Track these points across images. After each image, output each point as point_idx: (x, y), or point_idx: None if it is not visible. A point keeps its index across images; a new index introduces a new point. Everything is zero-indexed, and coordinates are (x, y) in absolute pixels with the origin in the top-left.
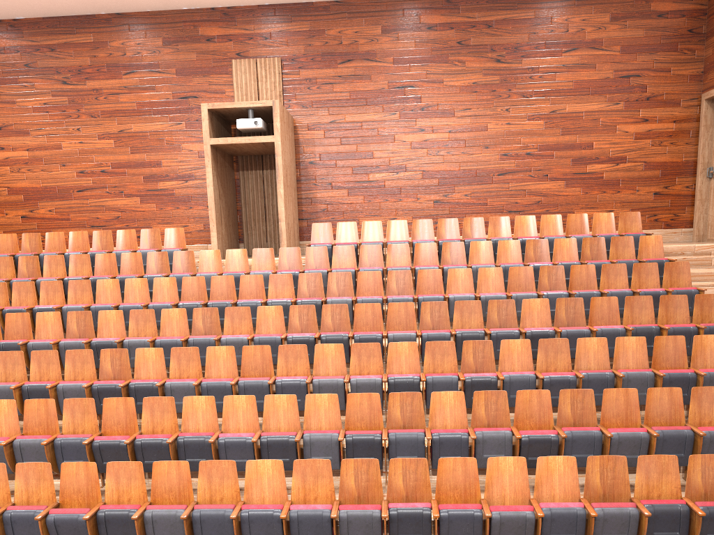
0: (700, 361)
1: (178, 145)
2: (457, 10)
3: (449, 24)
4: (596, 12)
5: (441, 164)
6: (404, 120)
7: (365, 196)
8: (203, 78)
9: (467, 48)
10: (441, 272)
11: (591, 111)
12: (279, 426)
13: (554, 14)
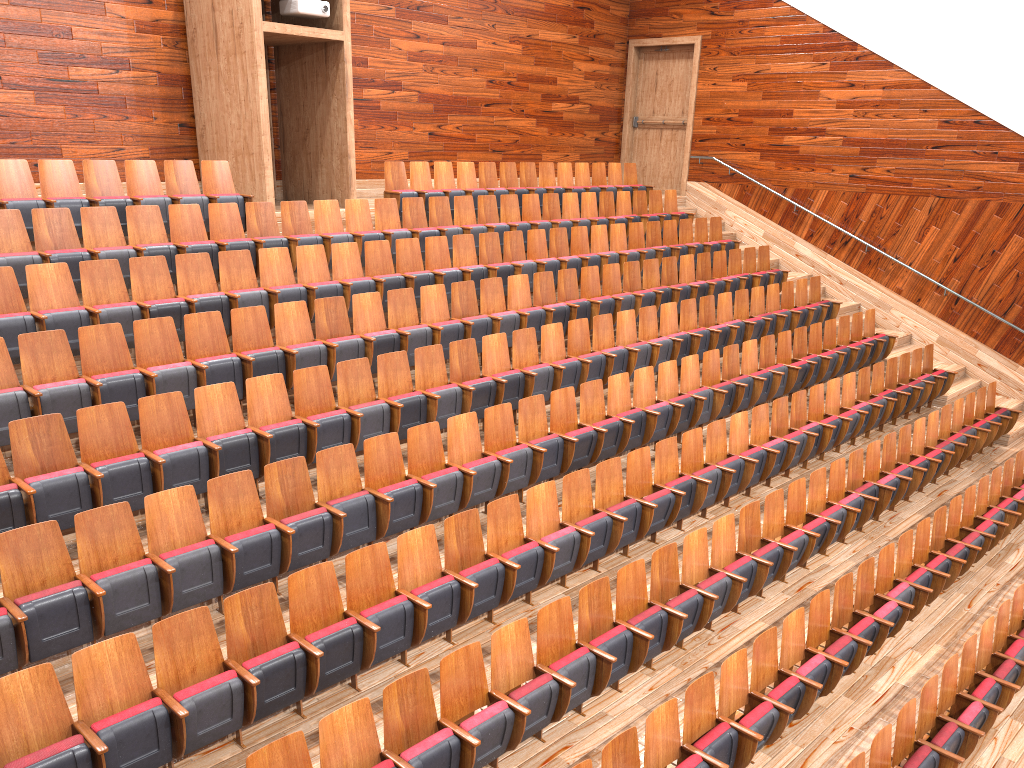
0: (797, 300)
1: (99, 4)
2: None
3: None
4: None
5: (435, 86)
6: (399, 20)
7: (360, 120)
8: None
9: None
10: (586, 229)
11: (557, 41)
12: (665, 393)
13: None
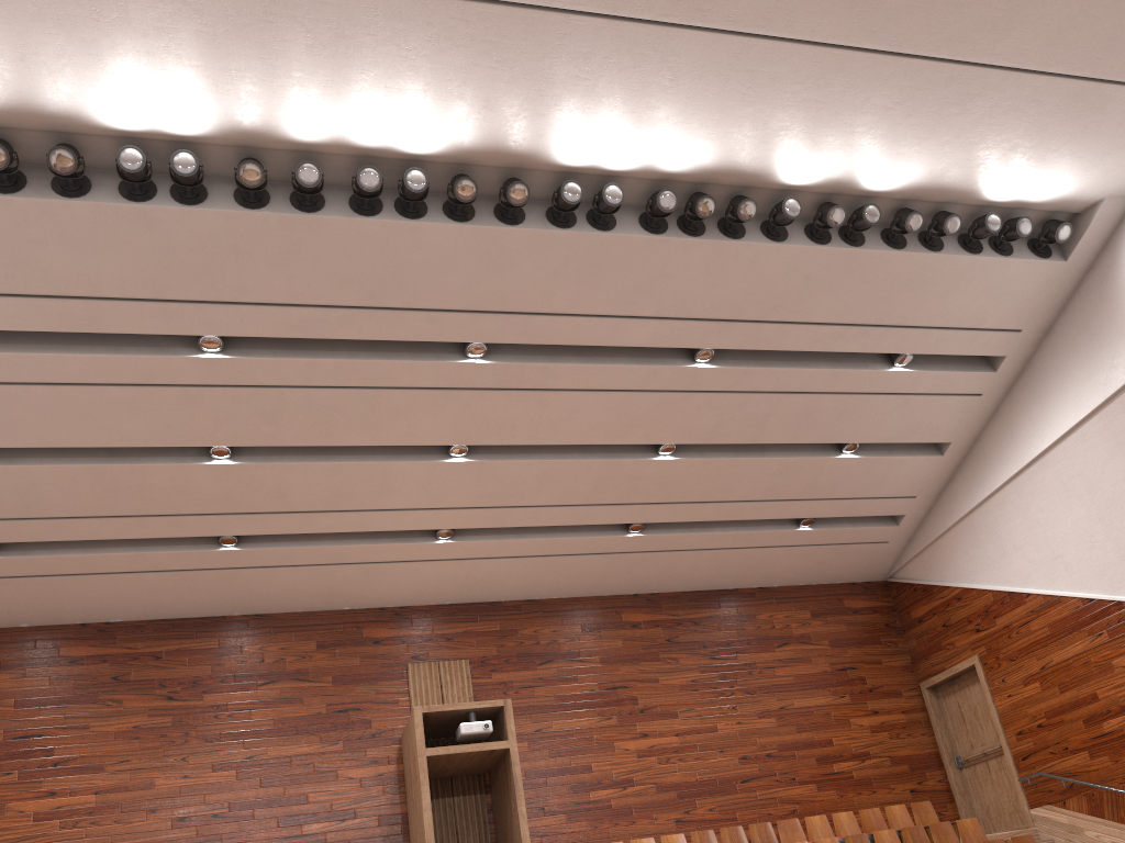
0: None
1: (332, 772)
2: (659, 608)
3: (654, 621)
4: (796, 608)
5: (674, 774)
6: (622, 725)
7: (589, 821)
8: (369, 685)
9: (678, 645)
10: None
11: (820, 704)
12: None
13: (757, 611)
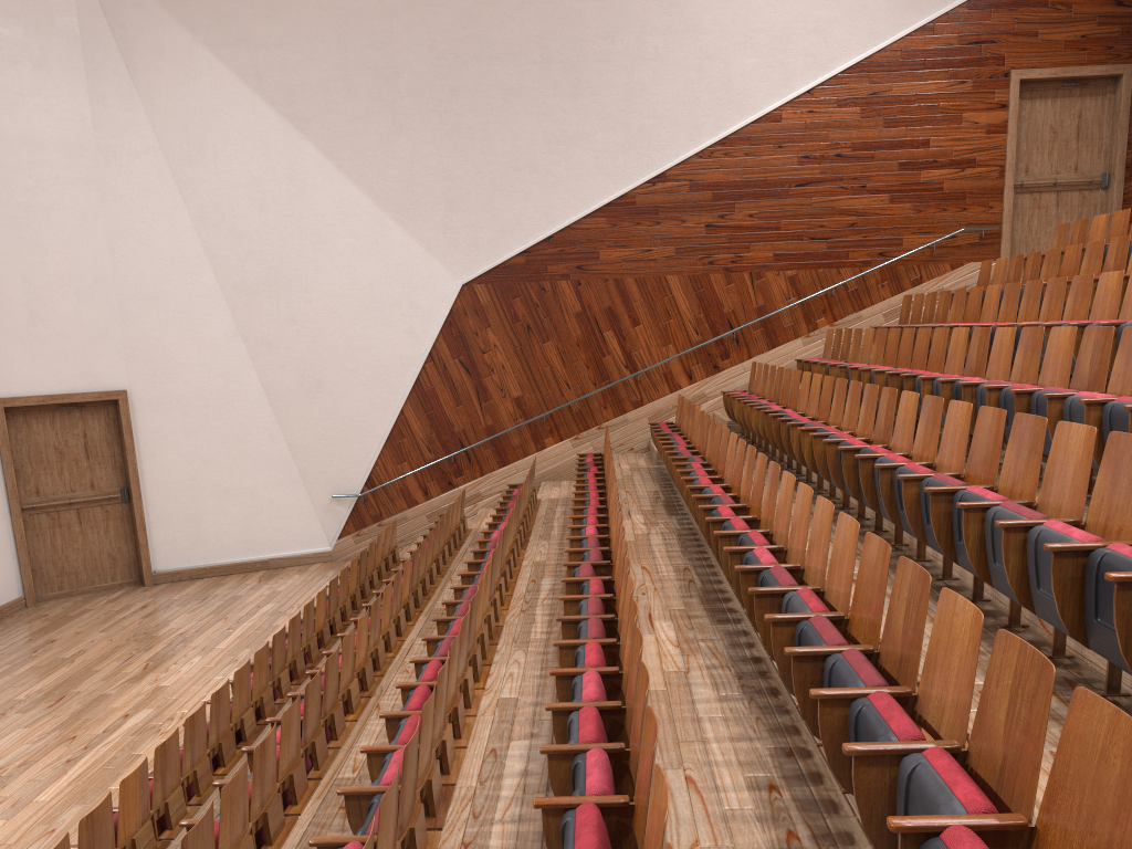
0: None
1: None
2: None
3: None
4: None
5: None
6: None
7: None
8: None
9: None
10: None
11: None
12: (816, 569)
13: None
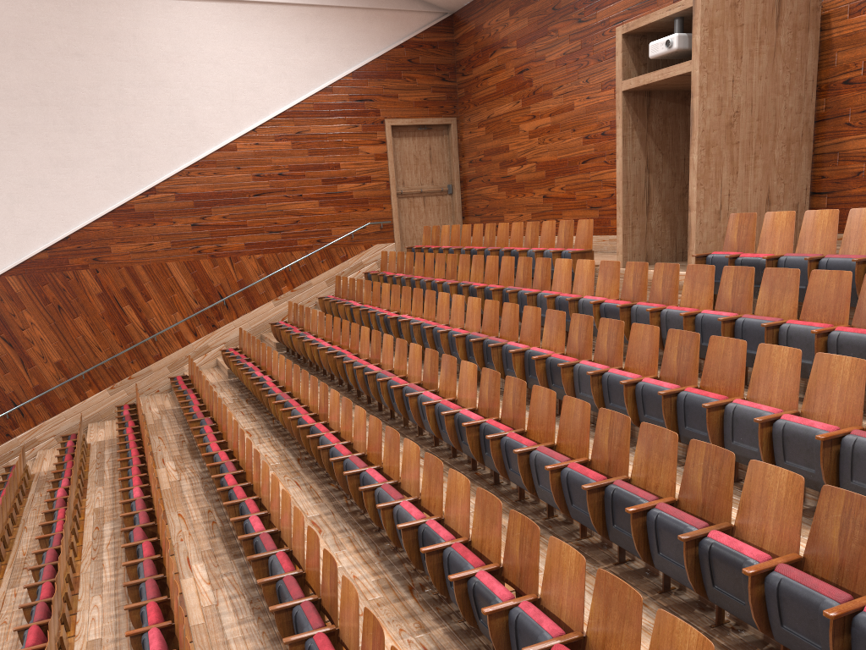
0: None
1: None
2: None
3: None
4: None
5: None
6: None
7: None
8: None
9: None
10: (745, 347)
11: None
12: (287, 533)
13: None
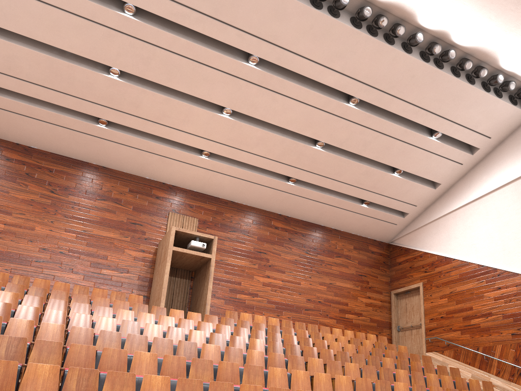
0: None
1: (122, 249)
2: (289, 224)
3: (285, 228)
4: (348, 243)
5: (276, 297)
6: (259, 269)
7: (234, 306)
8: (149, 216)
9: (293, 242)
10: (326, 341)
11: (347, 287)
12: None
13: (331, 238)
